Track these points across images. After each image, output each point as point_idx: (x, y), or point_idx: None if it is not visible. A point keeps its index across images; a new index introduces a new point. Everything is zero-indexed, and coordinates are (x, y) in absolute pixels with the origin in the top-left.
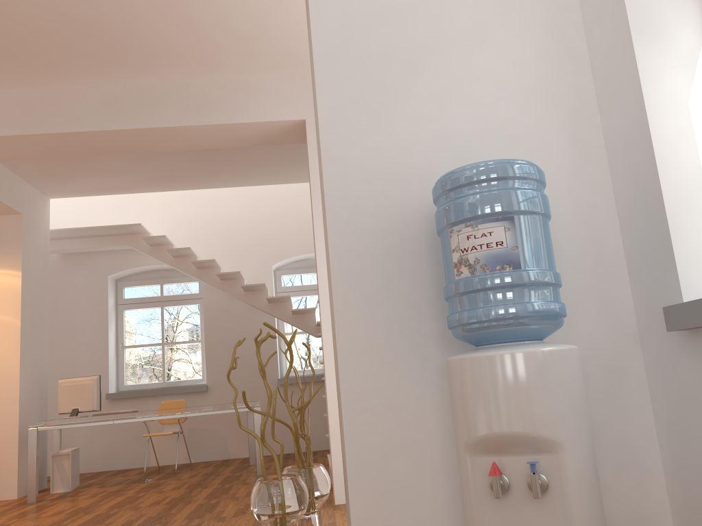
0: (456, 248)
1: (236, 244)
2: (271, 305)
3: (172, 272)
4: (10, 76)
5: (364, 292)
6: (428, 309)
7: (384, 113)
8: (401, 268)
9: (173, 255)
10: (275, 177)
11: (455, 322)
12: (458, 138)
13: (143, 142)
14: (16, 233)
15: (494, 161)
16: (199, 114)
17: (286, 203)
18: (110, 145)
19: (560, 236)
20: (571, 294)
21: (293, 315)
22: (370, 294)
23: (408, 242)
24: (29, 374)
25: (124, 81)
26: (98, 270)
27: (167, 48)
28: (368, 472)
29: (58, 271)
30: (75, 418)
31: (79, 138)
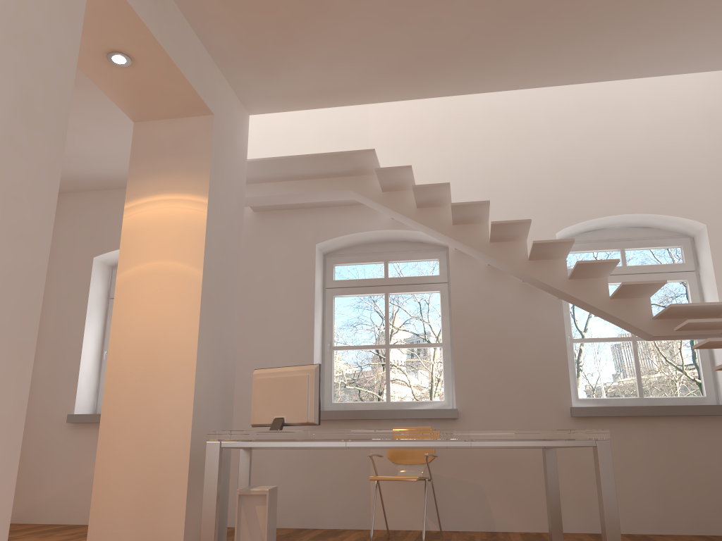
0: None
1: (498, 200)
2: (572, 283)
3: (400, 246)
4: None
5: None
6: None
7: None
8: None
9: (419, 200)
10: (597, 63)
11: None
12: None
13: None
14: (203, 141)
15: None
16: None
17: (574, 142)
18: None
19: None
20: None
21: (611, 299)
22: None
23: None
24: (210, 360)
25: None
26: (303, 236)
27: None
28: None
29: (251, 237)
30: (282, 431)
31: None
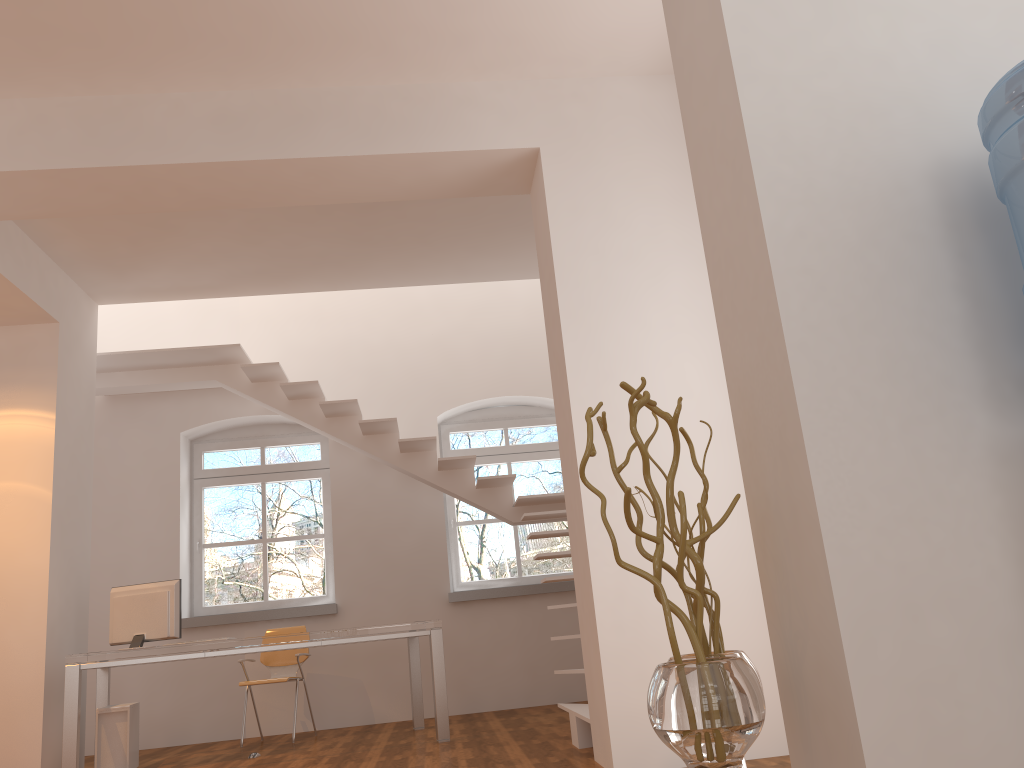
0: None
1: (380, 382)
2: (441, 474)
3: (279, 429)
4: (70, 72)
5: (837, 308)
6: (957, 340)
7: (837, 2)
8: (899, 266)
9: (289, 394)
10: (453, 271)
11: None
12: (970, 45)
13: (276, 186)
14: (48, 352)
15: None
16: (370, 138)
17: (457, 321)
18: (221, 191)
19: None
20: None
21: (477, 489)
22: (848, 312)
23: (906, 221)
24: (63, 581)
25: (251, 86)
26: (165, 423)
27: (330, 25)
28: (883, 645)
29: (102, 425)
30: (142, 648)
31: (175, 177)
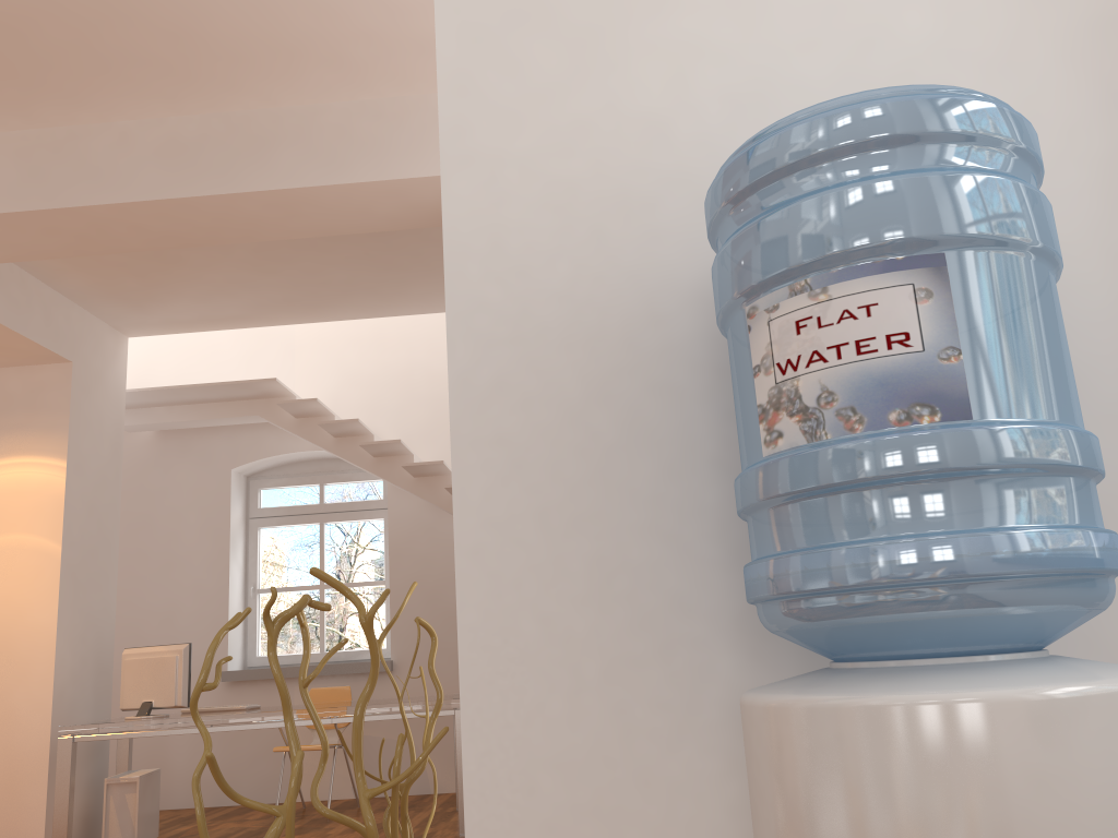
0: (764, 363)
1: (445, 414)
2: None
3: (339, 464)
4: (2, 106)
5: (536, 496)
6: (707, 543)
7: (603, 44)
8: (636, 433)
9: (333, 432)
10: None
11: (762, 587)
12: (792, 97)
13: (241, 221)
14: (60, 394)
15: (880, 91)
16: (334, 165)
17: None
18: (183, 229)
19: (1078, 345)
20: (1115, 505)
21: None
22: (552, 502)
23: (656, 365)
24: (77, 639)
25: (202, 109)
26: (215, 459)
27: (266, 39)
28: None
29: (152, 461)
30: (138, 722)
31: (125, 217)
